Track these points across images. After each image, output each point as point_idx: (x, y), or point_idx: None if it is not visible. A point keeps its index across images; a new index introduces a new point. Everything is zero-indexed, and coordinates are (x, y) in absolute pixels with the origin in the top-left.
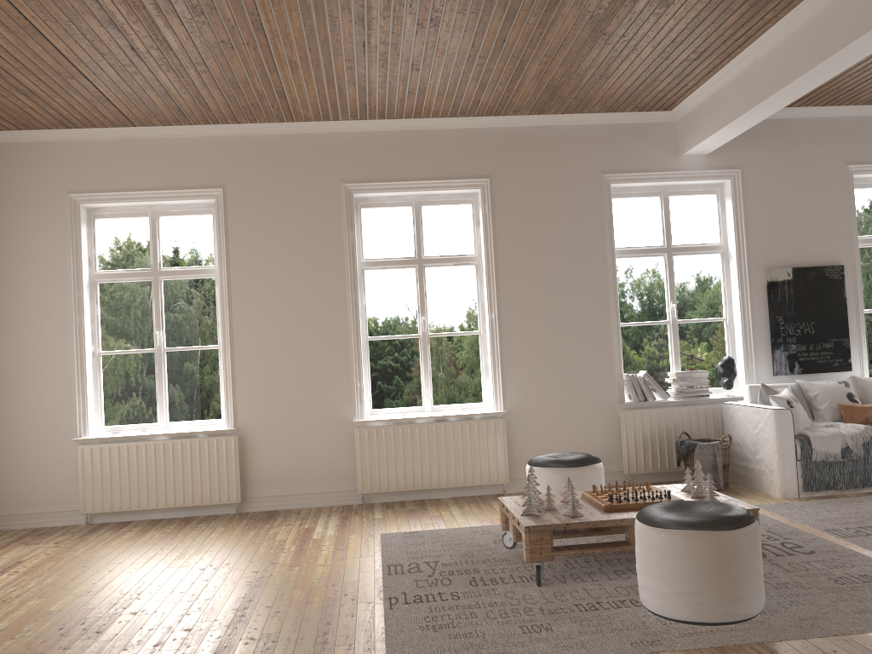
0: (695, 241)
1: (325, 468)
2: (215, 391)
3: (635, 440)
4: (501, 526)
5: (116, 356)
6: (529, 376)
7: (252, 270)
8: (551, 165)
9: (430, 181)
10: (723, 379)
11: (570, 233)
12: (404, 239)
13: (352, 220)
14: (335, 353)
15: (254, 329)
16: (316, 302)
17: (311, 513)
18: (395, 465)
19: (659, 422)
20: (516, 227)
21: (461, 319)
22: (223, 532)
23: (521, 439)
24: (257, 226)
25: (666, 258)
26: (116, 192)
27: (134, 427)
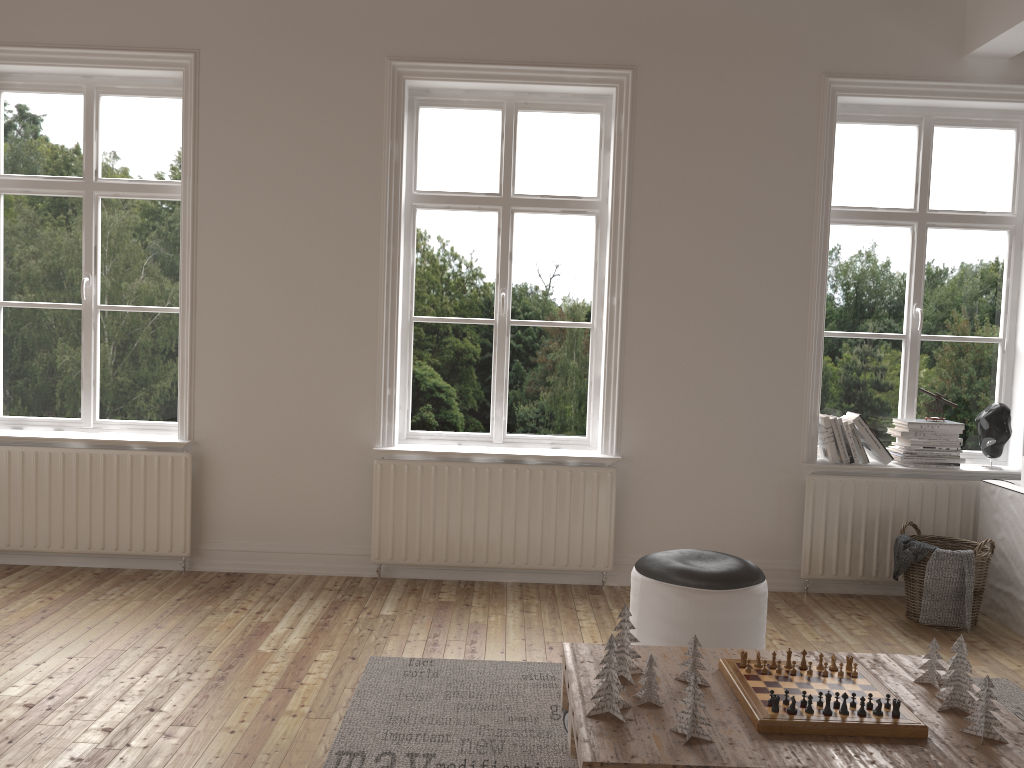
0: (968, 206)
1: (325, 517)
2: (171, 379)
3: (826, 525)
4: (562, 700)
5: (24, 310)
6: (663, 405)
7: (233, 192)
8: (739, 56)
9: (533, 68)
10: (985, 439)
11: (759, 175)
12: (485, 164)
13: (399, 123)
14: (354, 338)
15: (229, 289)
16: (330, 254)
17: (291, 587)
18: (433, 524)
19: (870, 501)
20: (669, 157)
21: (564, 302)
22: (133, 613)
23: (640, 504)
24: (246, 122)
25: (915, 231)
26: (25, 47)
27: (45, 421)
